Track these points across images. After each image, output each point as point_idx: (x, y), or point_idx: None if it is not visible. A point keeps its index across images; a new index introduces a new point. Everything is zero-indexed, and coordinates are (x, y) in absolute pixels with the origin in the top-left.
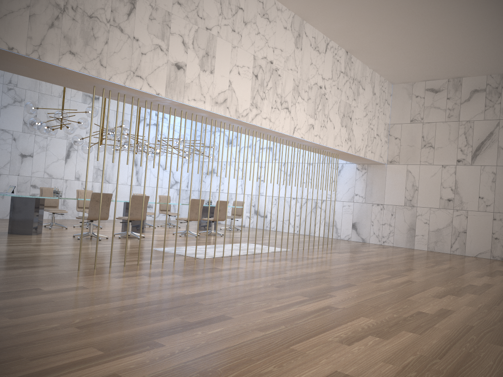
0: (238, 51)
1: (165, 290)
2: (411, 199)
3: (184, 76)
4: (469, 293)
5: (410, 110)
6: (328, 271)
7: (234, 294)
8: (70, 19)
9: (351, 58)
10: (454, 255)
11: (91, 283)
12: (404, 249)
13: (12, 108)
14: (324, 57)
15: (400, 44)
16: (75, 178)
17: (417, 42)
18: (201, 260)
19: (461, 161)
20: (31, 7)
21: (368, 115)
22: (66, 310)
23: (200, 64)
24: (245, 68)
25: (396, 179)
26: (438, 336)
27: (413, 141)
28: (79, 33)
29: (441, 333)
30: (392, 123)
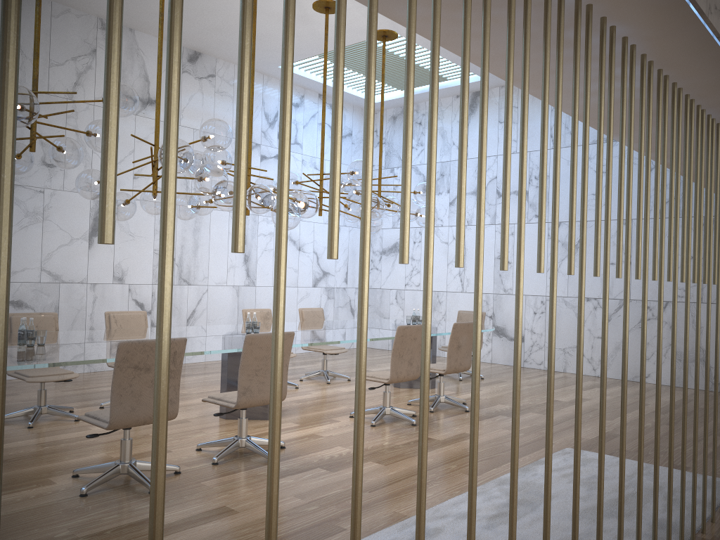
0: None
1: None
2: None
3: None
4: None
5: None
6: None
7: None
8: None
9: None
10: None
11: None
12: None
13: None
14: None
15: None
16: (115, 279)
17: None
18: None
19: None
20: None
21: None
22: None
23: None
24: None
25: None
26: None
27: None
28: None
29: None
30: None
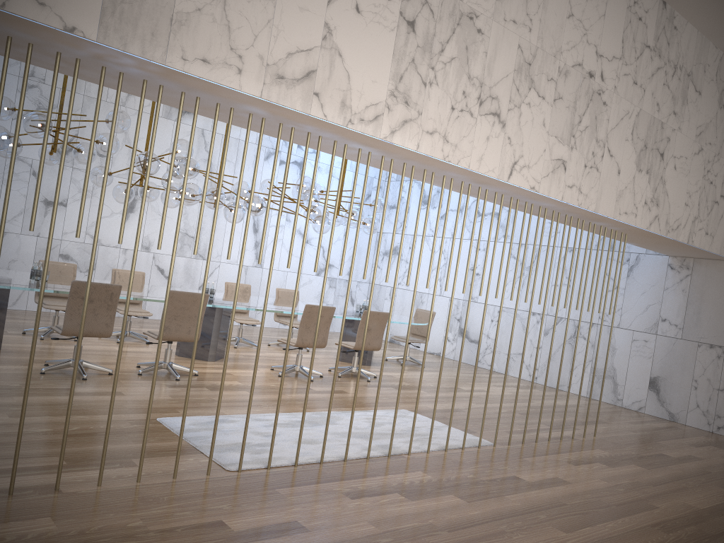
0: None
1: None
2: None
3: None
4: None
5: None
6: None
7: None
8: None
9: (675, 19)
10: None
11: None
12: None
13: None
14: (606, 6)
15: None
16: (143, 247)
17: None
18: (220, 480)
19: None
20: None
21: (705, 152)
22: None
23: None
24: None
25: None
26: None
27: None
28: None
29: None
30: None
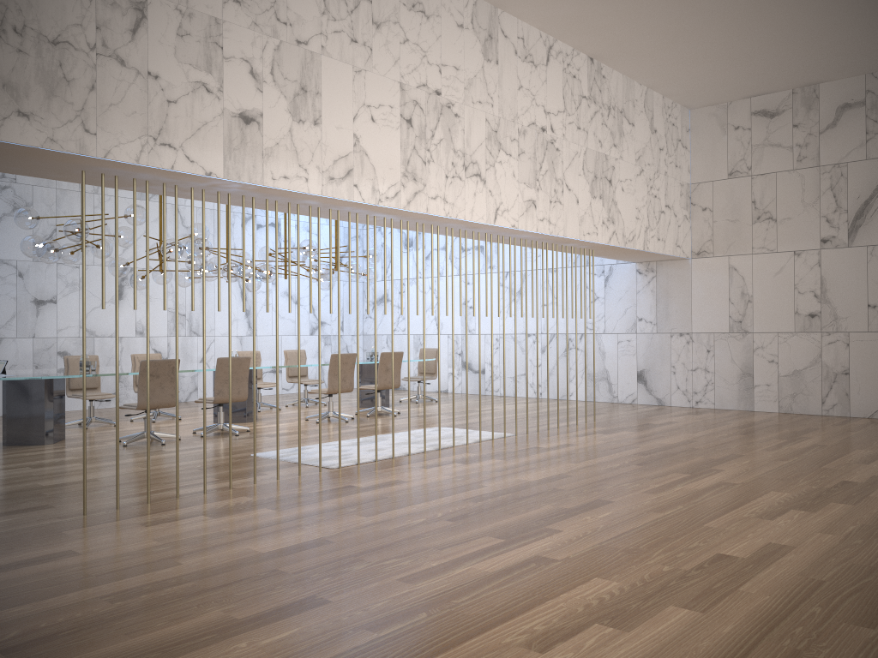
0: (367, 79)
1: (227, 545)
2: (742, 319)
3: (260, 136)
4: (835, 501)
5: (726, 154)
6: (567, 475)
7: (359, 544)
8: (14, 51)
9: (602, 69)
10: (828, 419)
11: (91, 542)
12: (734, 413)
13: (10, 221)
14: (546, 73)
15: (687, 34)
16: (137, 333)
17: (720, 27)
18: (331, 472)
19: (828, 241)
20: None
21: (646, 172)
22: (5, 611)
23: (291, 109)
24: (385, 108)
25: (710, 285)
26: (741, 615)
27: (736, 212)
28: (34, 75)
29: (749, 604)
30: (695, 182)
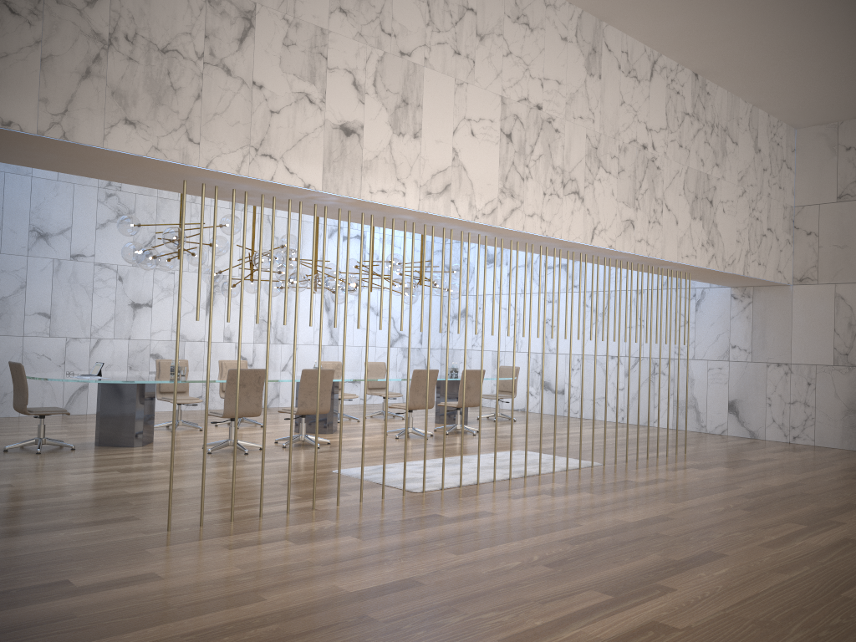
0: (469, 92)
1: (312, 580)
2: (848, 352)
3: (360, 148)
4: None
5: (835, 176)
6: (668, 518)
7: (451, 590)
8: (124, 58)
9: (706, 86)
10: None
11: (174, 564)
12: (837, 452)
13: (114, 227)
14: (649, 88)
15: (804, 48)
16: (225, 338)
17: (841, 40)
18: (415, 497)
19: None
20: (44, 43)
21: (748, 193)
22: None
23: (392, 121)
24: (486, 122)
25: (813, 313)
26: None
27: (845, 237)
28: (142, 83)
29: None
30: (800, 204)
